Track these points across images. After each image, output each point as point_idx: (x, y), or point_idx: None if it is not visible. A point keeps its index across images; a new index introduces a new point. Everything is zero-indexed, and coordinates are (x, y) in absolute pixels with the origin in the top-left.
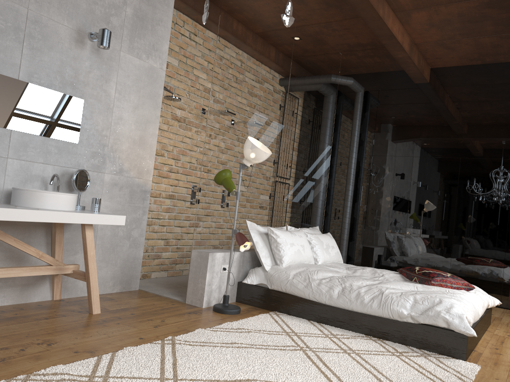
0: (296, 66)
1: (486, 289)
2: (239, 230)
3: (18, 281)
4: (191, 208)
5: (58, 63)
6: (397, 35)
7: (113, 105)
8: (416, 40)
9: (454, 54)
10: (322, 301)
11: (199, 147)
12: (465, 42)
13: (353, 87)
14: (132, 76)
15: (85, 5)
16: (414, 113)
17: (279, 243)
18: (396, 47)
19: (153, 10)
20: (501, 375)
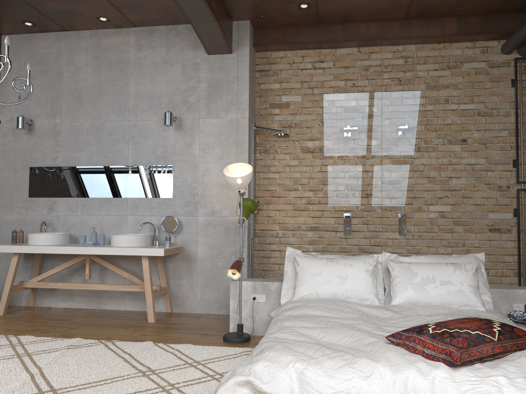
0: (394, 45)
1: None
2: (243, 258)
3: (142, 295)
4: None
5: (151, 147)
6: None
7: (199, 162)
8: None
9: None
10: None
11: None
12: None
13: None
14: (213, 134)
15: (166, 99)
16: None
17: (297, 272)
18: None
19: (226, 73)
20: None
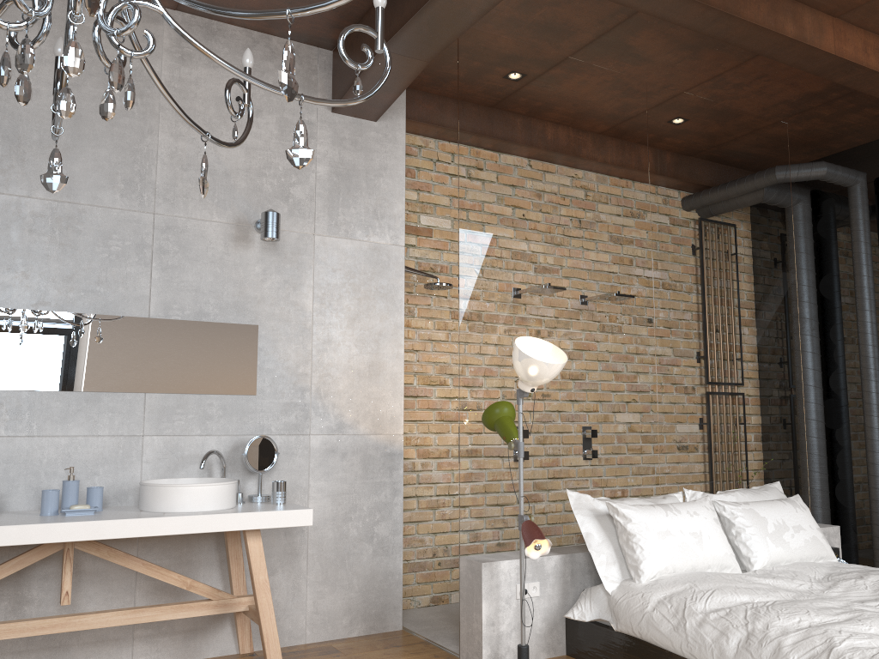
0: (663, 175)
1: None
2: (531, 516)
3: (178, 625)
4: None
5: (209, 280)
6: (861, 58)
7: (312, 323)
8: None
9: None
10: None
11: None
12: None
13: (832, 179)
14: (341, 269)
15: (244, 183)
16: None
17: (632, 534)
18: (876, 82)
19: (366, 156)
20: None
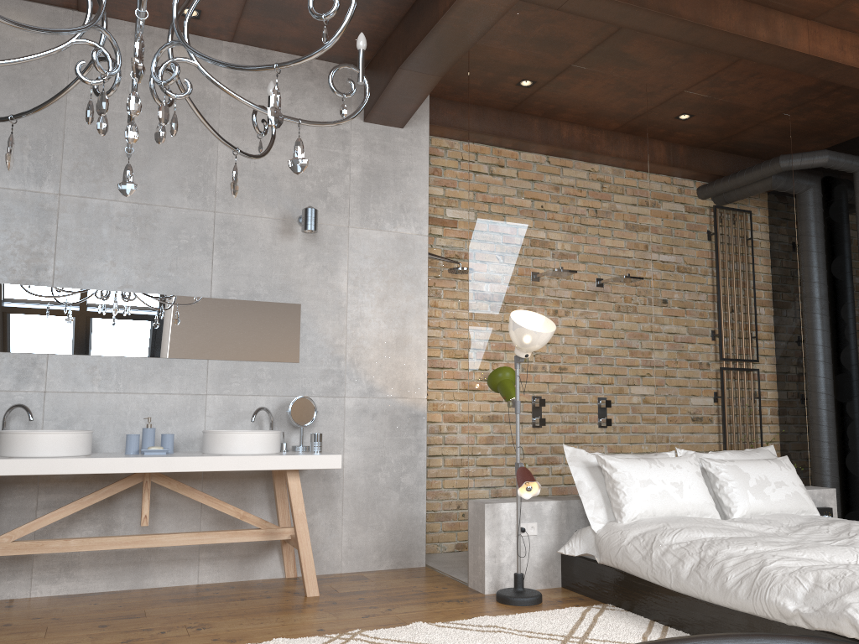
0: (662, 167)
1: None
2: (526, 463)
3: (235, 550)
4: None
5: (259, 266)
6: (836, 55)
7: (347, 302)
8: None
9: None
10: (666, 585)
11: None
12: None
13: (835, 166)
14: (372, 256)
15: (289, 184)
16: None
17: (616, 481)
18: (857, 76)
19: (393, 158)
20: None
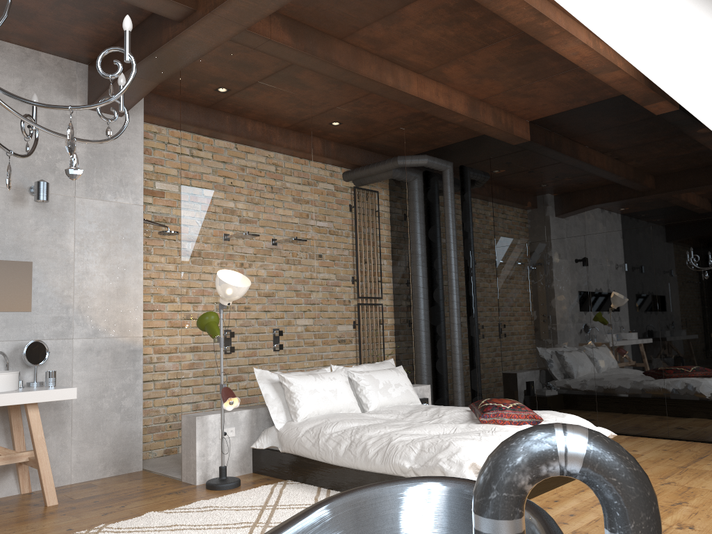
0: (322, 162)
1: (647, 415)
2: (228, 384)
3: None
4: None
5: None
6: (434, 99)
7: (74, 260)
8: (478, 95)
9: (543, 101)
10: (329, 461)
11: None
12: (541, 85)
13: (431, 166)
14: (96, 221)
15: (20, 159)
16: (519, 184)
17: (293, 392)
18: (445, 113)
19: (114, 141)
20: None
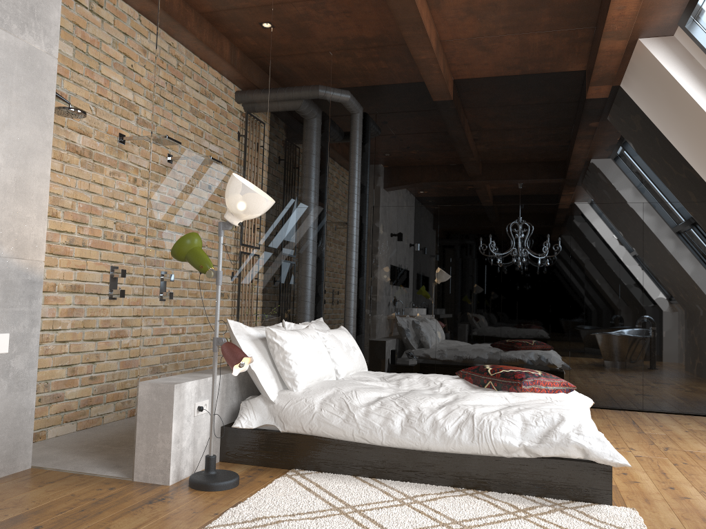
0: (277, 65)
1: None
2: (225, 338)
3: None
4: (112, 306)
5: None
6: (425, 22)
7: None
8: (444, 34)
9: (490, 59)
10: (376, 442)
11: (118, 200)
12: (508, 40)
13: (350, 105)
14: None
15: None
16: (436, 143)
17: (288, 352)
18: (420, 43)
19: None
20: (672, 520)
